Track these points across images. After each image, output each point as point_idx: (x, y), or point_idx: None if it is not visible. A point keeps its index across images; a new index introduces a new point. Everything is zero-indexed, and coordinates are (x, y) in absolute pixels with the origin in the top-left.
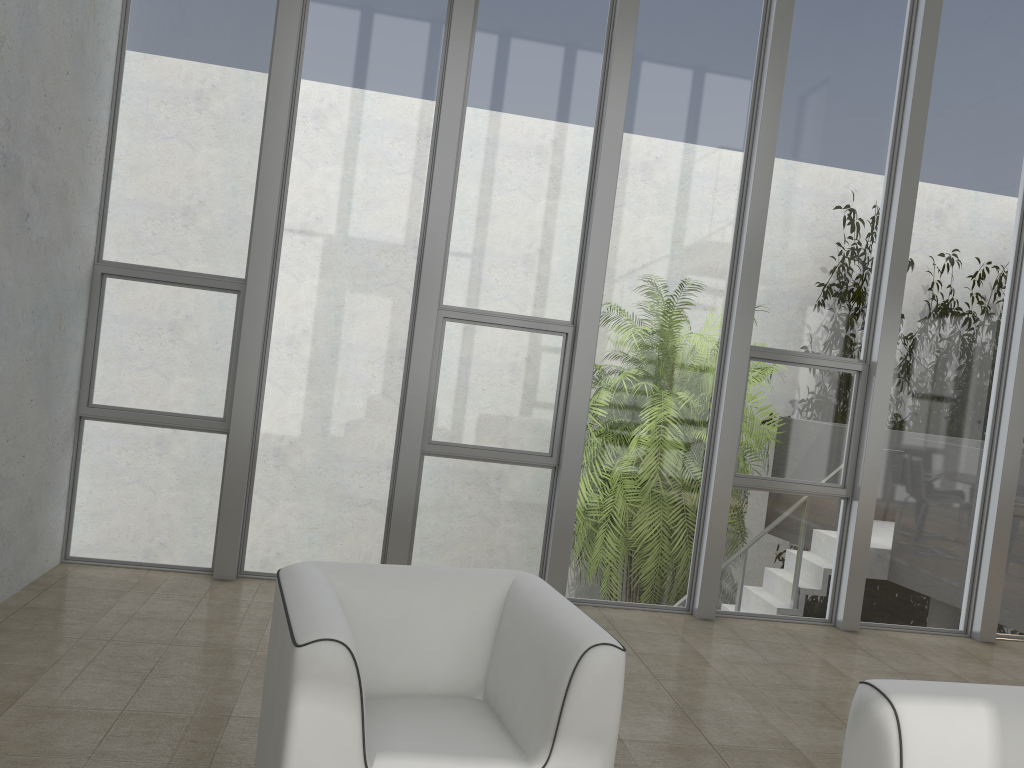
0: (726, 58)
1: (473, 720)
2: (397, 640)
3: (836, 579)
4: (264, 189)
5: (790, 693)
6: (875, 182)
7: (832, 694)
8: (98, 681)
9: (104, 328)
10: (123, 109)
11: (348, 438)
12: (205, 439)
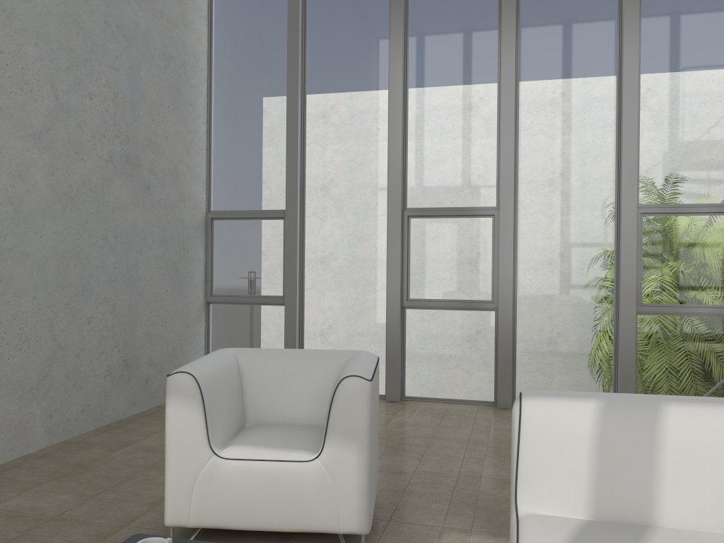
0: None
1: (307, 434)
2: (275, 391)
3: None
4: (289, 153)
5: None
6: None
7: None
8: None
9: (215, 250)
10: (214, 122)
11: (356, 301)
12: (274, 309)
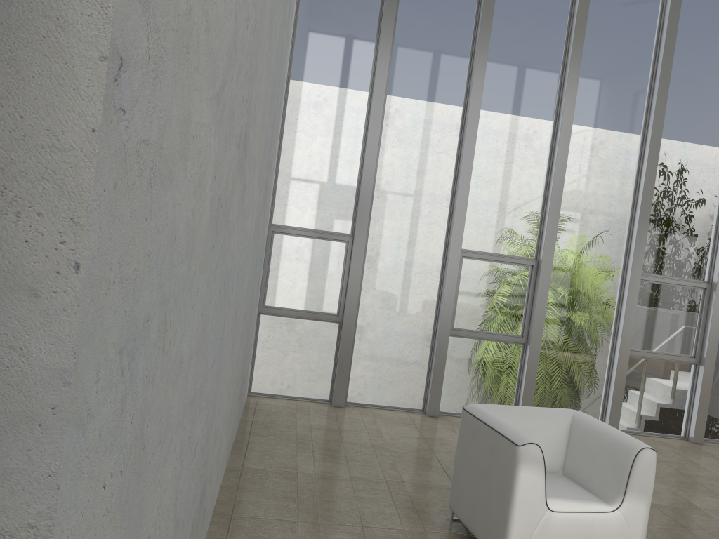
0: (628, 102)
1: (569, 484)
2: None
3: (688, 412)
4: (364, 183)
5: (680, 478)
6: (716, 175)
7: (703, 479)
8: (325, 462)
9: (272, 262)
10: (285, 137)
11: (406, 326)
12: (326, 326)
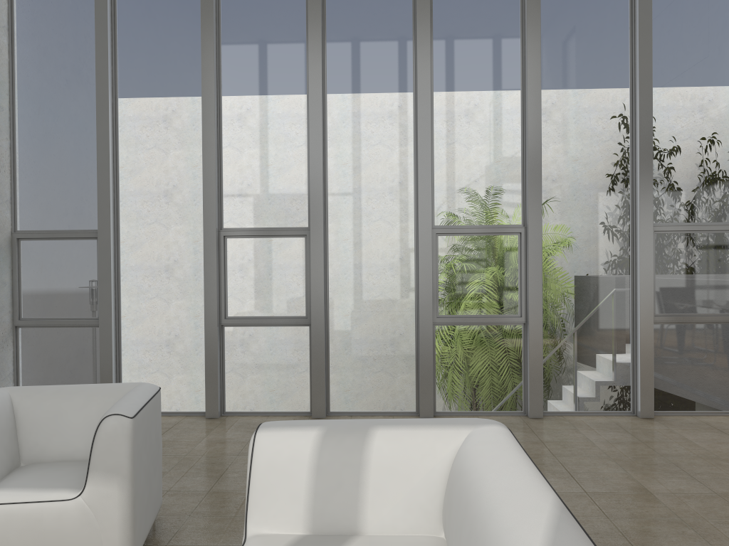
0: (391, 34)
1: (80, 471)
2: (52, 428)
3: (525, 382)
4: (100, 172)
5: None
6: (512, 98)
7: None
8: None
9: (23, 271)
10: (18, 138)
11: (175, 321)
12: (89, 332)
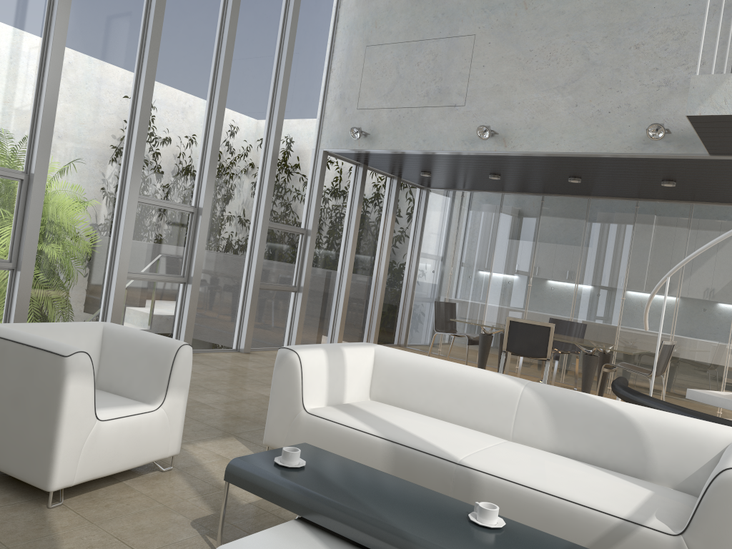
0: (126, 16)
1: (108, 394)
2: None
3: (178, 328)
4: None
5: None
6: (203, 107)
7: (200, 381)
8: None
9: None
10: None
11: None
12: None
